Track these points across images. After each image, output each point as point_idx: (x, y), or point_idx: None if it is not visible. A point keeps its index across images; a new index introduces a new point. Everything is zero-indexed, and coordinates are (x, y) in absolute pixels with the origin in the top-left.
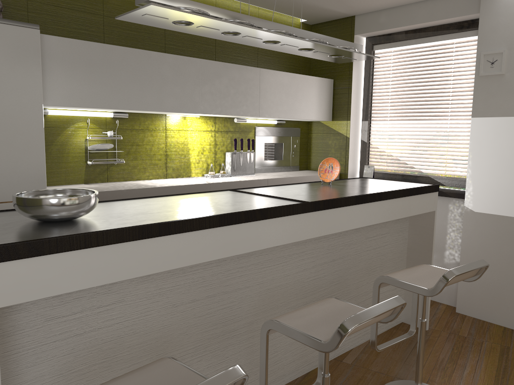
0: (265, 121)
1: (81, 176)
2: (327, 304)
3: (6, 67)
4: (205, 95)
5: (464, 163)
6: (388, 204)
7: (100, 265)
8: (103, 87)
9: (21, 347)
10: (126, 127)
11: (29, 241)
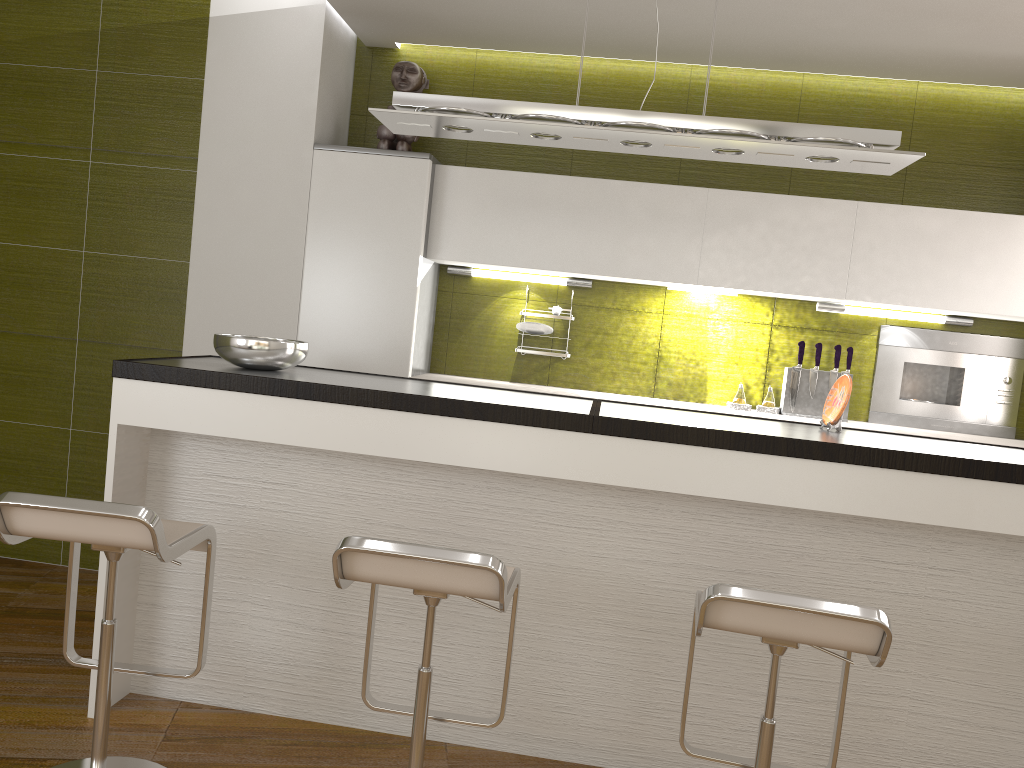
0: (909, 314)
1: (507, 369)
2: None
3: (383, 209)
4: (711, 252)
5: None
6: (865, 478)
7: (221, 412)
8: (521, 236)
9: (178, 493)
10: (589, 302)
11: (152, 364)
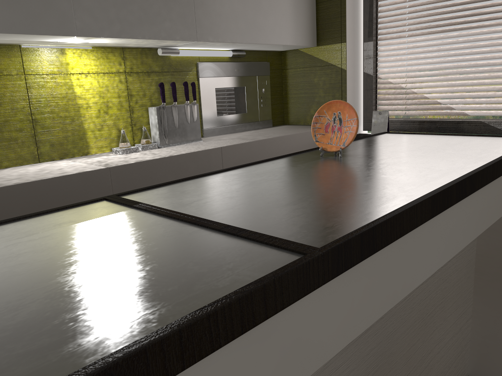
0: (213, 52)
1: None
2: None
3: None
4: None
5: None
6: (482, 197)
7: None
8: None
9: None
10: None
11: None
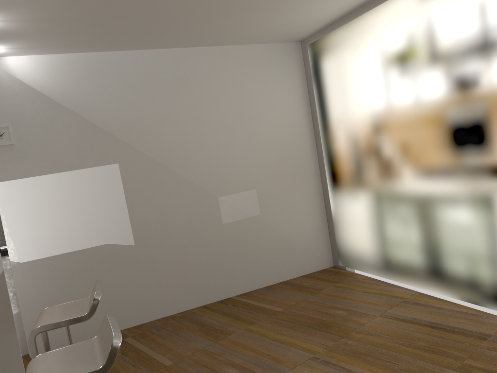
0: None
1: None
2: (46, 358)
3: None
4: None
5: None
6: None
7: None
8: None
9: None
10: None
11: None
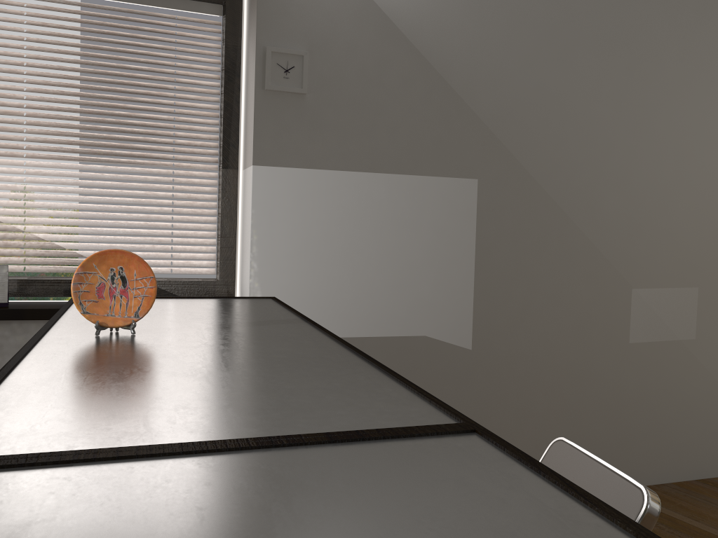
0: None
1: None
2: None
3: None
4: None
5: (209, 251)
6: None
7: None
8: None
9: None
10: None
11: None
